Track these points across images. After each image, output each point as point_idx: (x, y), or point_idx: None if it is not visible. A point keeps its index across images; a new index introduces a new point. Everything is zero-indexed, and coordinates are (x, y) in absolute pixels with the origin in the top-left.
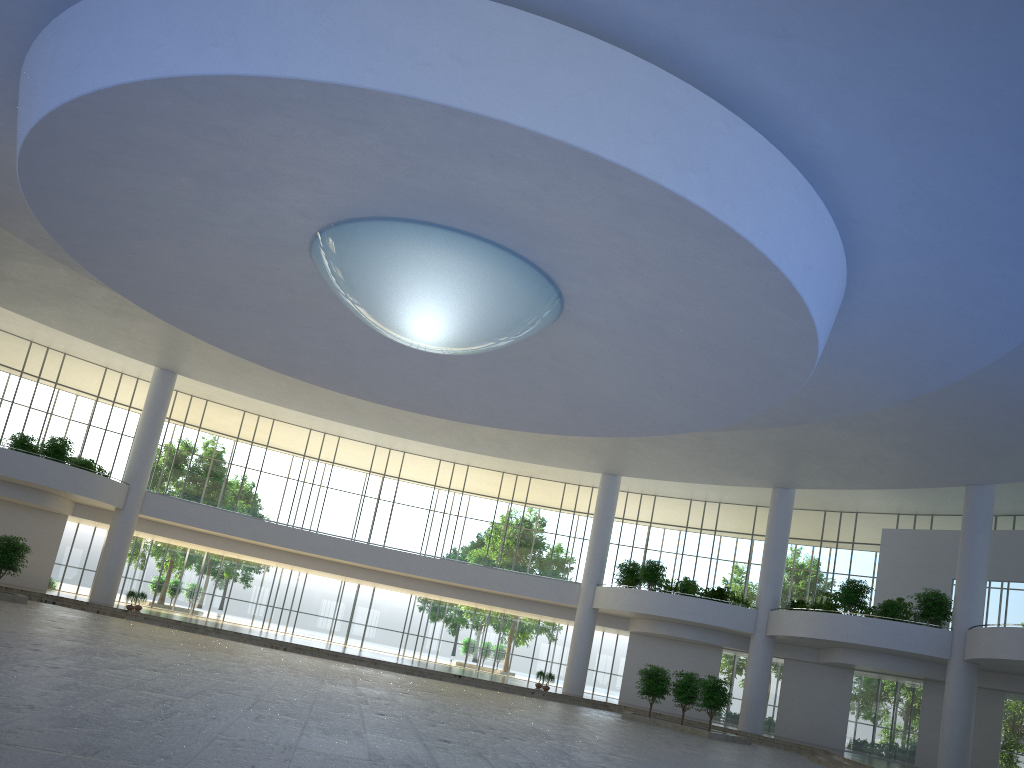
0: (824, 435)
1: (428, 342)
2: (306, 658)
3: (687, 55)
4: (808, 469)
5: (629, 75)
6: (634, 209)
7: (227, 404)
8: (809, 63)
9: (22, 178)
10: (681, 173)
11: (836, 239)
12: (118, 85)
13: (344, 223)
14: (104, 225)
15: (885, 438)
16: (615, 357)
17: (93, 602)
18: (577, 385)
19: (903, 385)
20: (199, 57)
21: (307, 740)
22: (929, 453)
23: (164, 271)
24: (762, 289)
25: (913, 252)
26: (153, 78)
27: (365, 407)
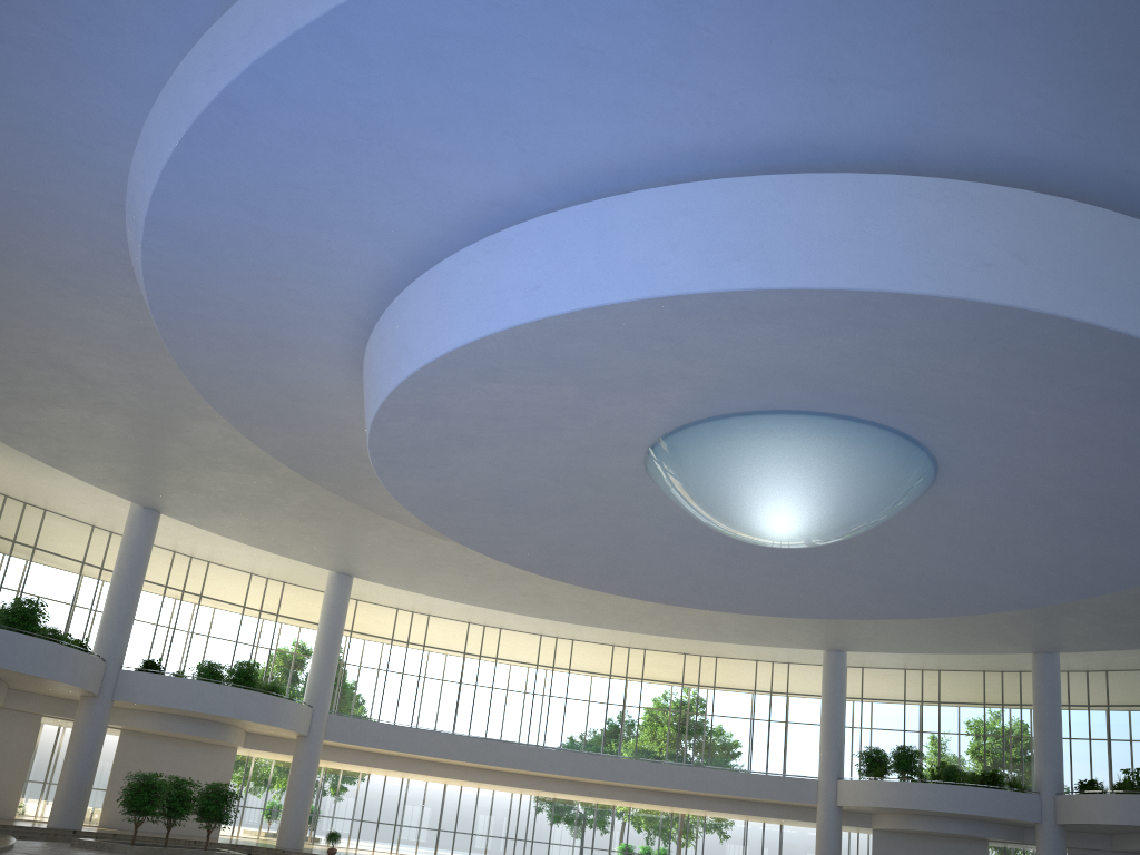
0: (1118, 594)
1: (787, 538)
2: None
3: None
4: (1084, 630)
5: None
6: None
7: (379, 602)
8: None
9: (388, 400)
10: None
11: None
12: (603, 305)
13: (717, 419)
14: (437, 439)
15: None
16: (965, 535)
17: (285, 849)
18: (898, 566)
19: None
20: (717, 272)
21: None
22: None
23: (469, 480)
24: None
25: None
26: (655, 296)
27: (562, 597)
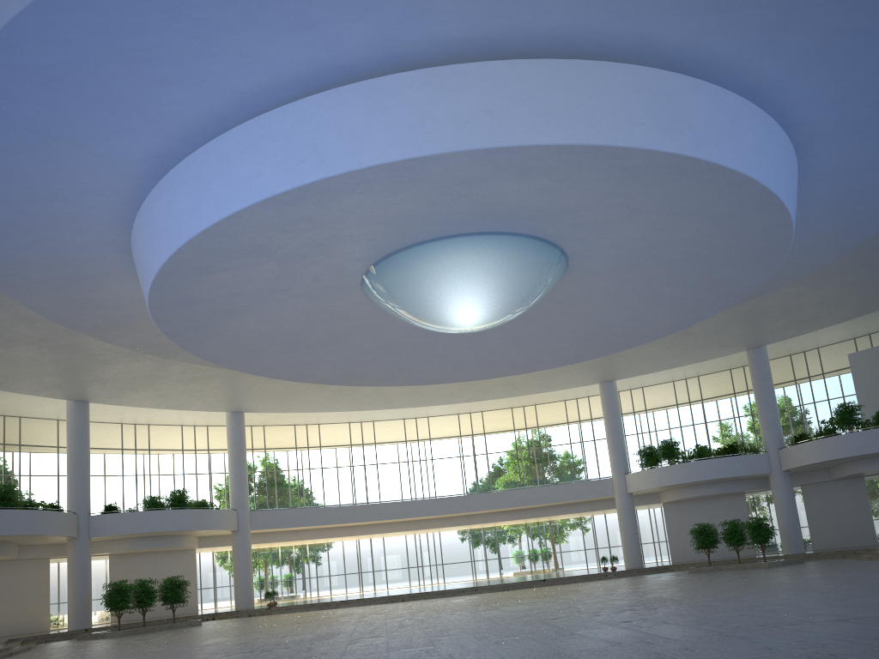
0: (783, 294)
1: (473, 325)
2: (426, 601)
3: (650, 47)
4: (774, 326)
5: (614, 78)
6: (634, 174)
7: (280, 424)
8: (749, 22)
9: (151, 302)
10: (672, 137)
11: (788, 143)
12: (233, 213)
13: (390, 256)
14: (207, 317)
15: (836, 281)
16: (615, 289)
17: (240, 609)
18: (584, 320)
19: (852, 235)
20: (293, 174)
21: (555, 646)
22: (877, 281)
23: (251, 336)
24: (743, 200)
25: (849, 131)
26: (261, 200)
27: (396, 391)
